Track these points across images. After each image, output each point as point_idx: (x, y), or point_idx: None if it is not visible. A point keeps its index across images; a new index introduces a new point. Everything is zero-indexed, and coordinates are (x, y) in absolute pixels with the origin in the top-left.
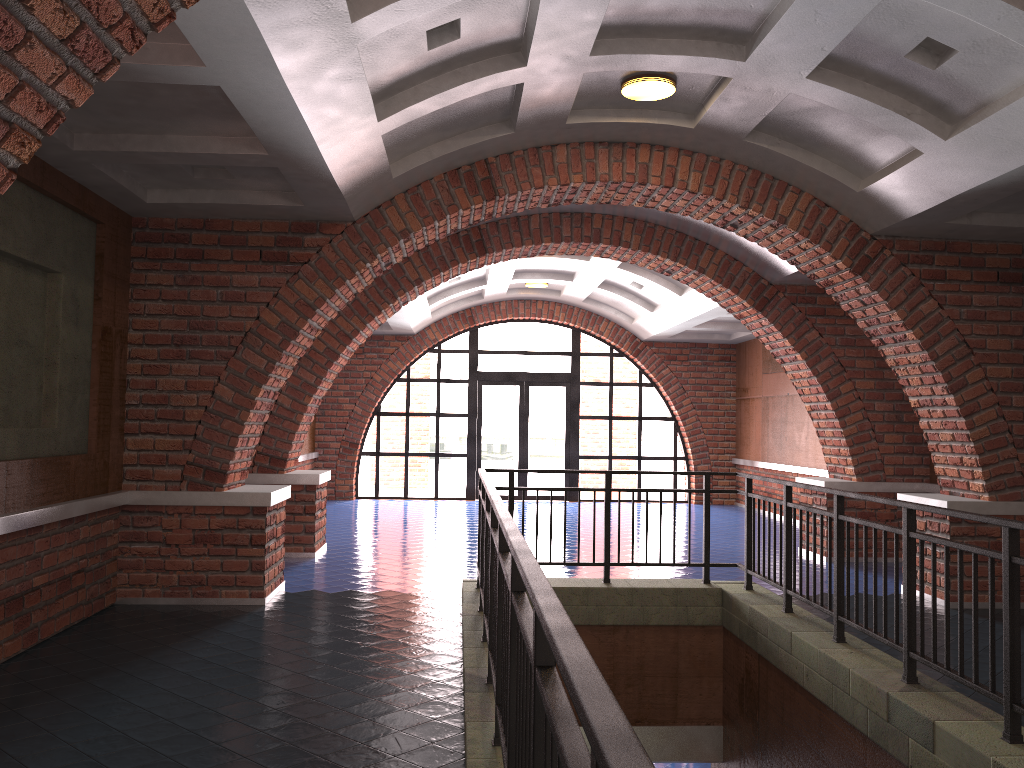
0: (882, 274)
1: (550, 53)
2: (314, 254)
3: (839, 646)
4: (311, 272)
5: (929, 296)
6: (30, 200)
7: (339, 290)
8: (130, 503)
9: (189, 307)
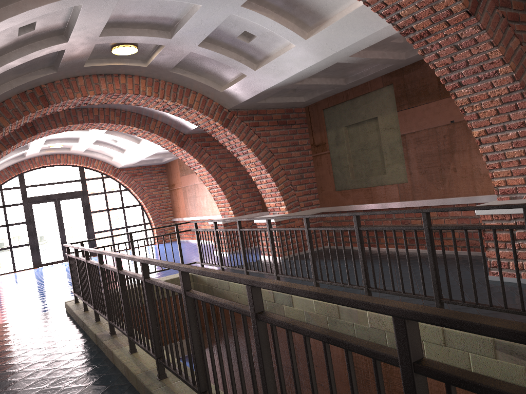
0: (235, 126)
1: (80, 36)
2: None
3: None
4: None
5: (254, 133)
6: None
7: None
8: None
9: None
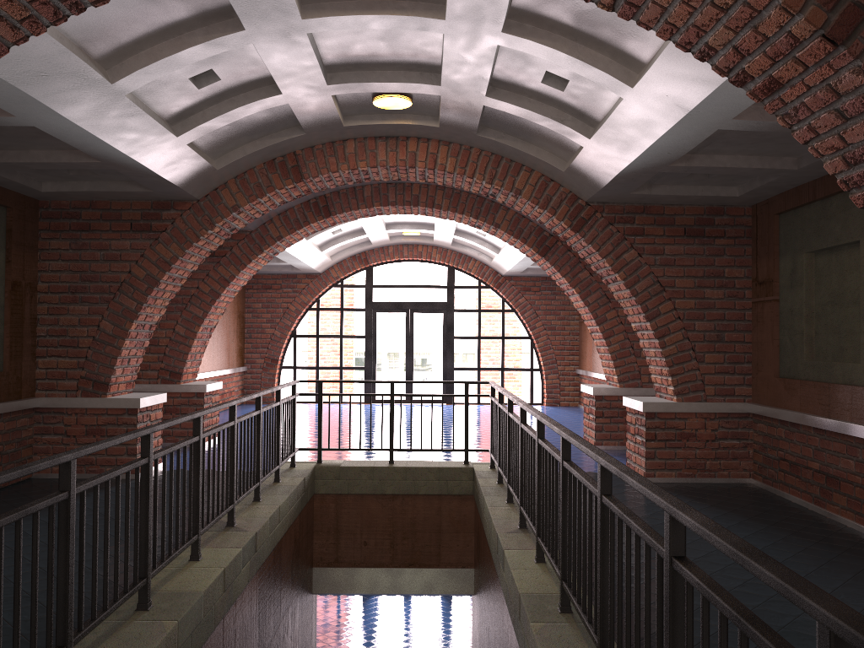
0: (594, 231)
1: (295, 85)
2: (169, 225)
3: (505, 505)
4: (167, 238)
5: (631, 247)
6: None
7: (189, 250)
8: (40, 406)
9: (80, 265)
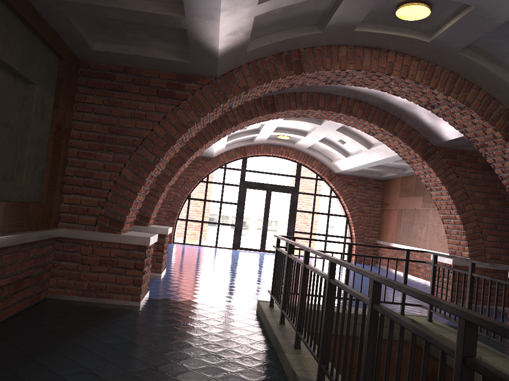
0: None
1: None
2: (190, 95)
3: None
4: (187, 105)
5: None
6: (22, 31)
7: (202, 118)
8: (62, 236)
9: (110, 119)
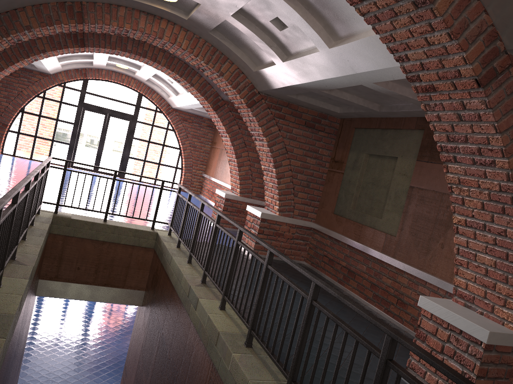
0: (259, 110)
1: None
2: None
3: (187, 265)
4: None
5: (276, 125)
6: None
7: None
8: None
9: None
